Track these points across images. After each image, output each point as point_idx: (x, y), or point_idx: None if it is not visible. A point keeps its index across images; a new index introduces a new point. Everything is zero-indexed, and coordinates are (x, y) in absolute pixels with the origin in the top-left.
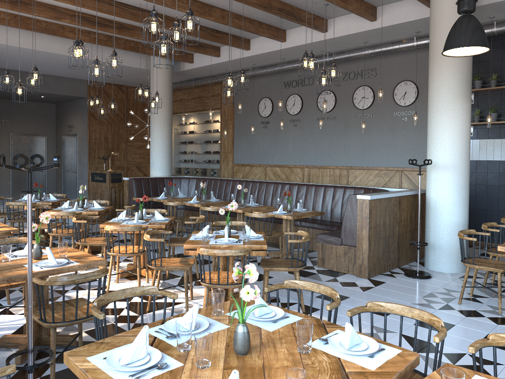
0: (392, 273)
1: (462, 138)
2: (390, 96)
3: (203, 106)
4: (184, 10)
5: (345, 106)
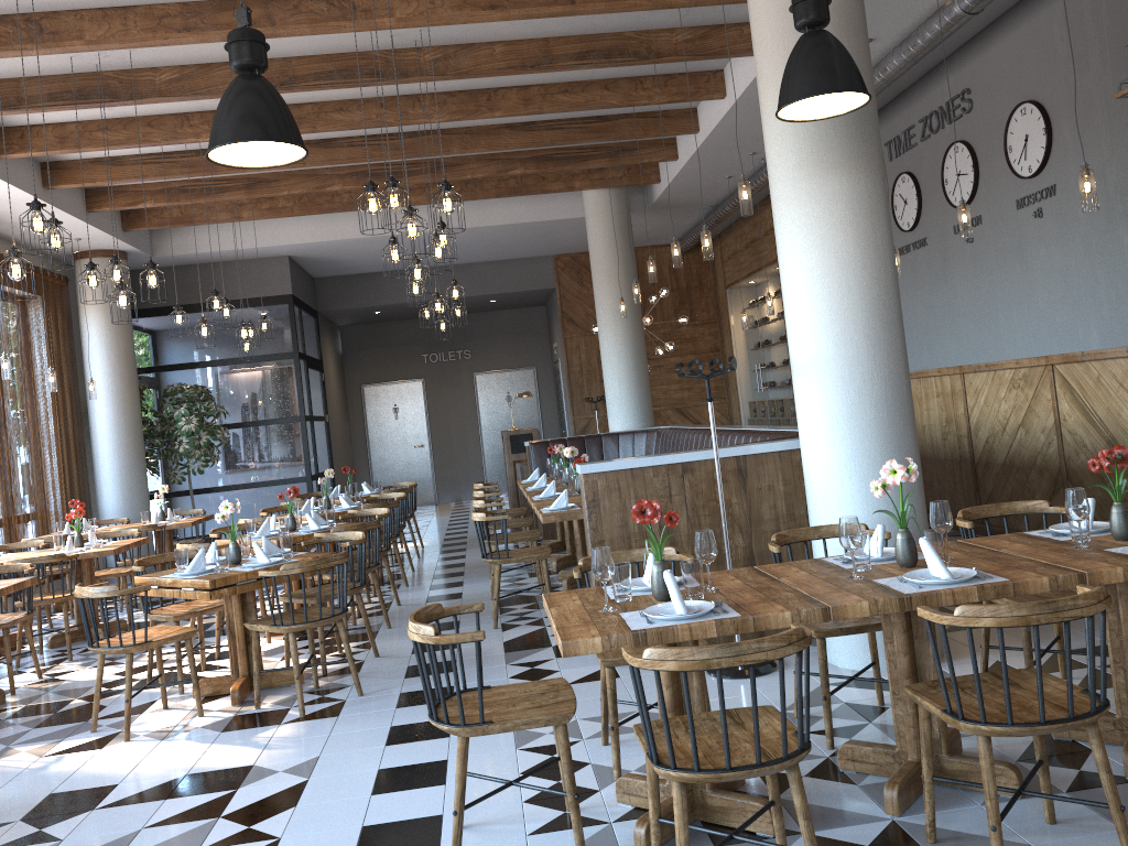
0: None
1: (827, 282)
2: (1004, 157)
3: (759, 261)
4: (428, 119)
5: (936, 206)
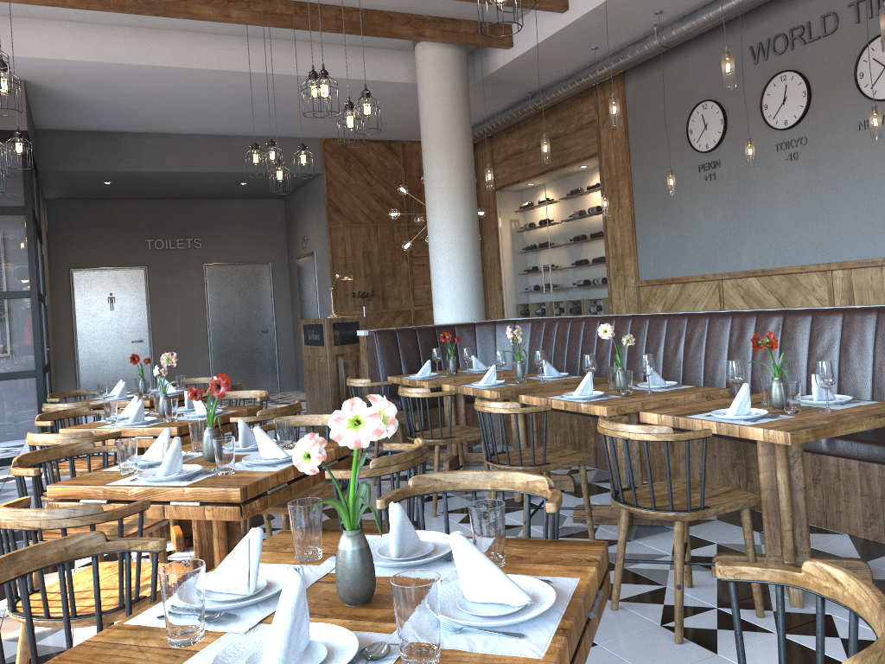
0: None
1: None
2: None
3: (562, 158)
4: None
5: None
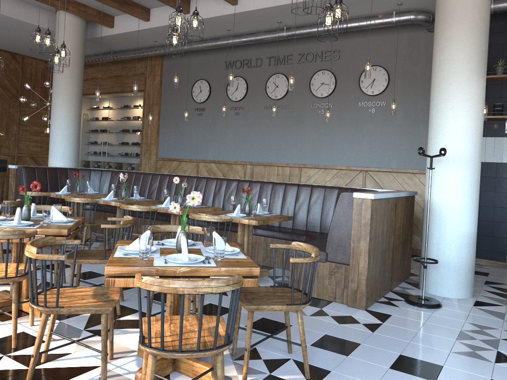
0: (389, 299)
1: (477, 125)
2: (356, 84)
3: (122, 87)
4: None
5: (300, 93)
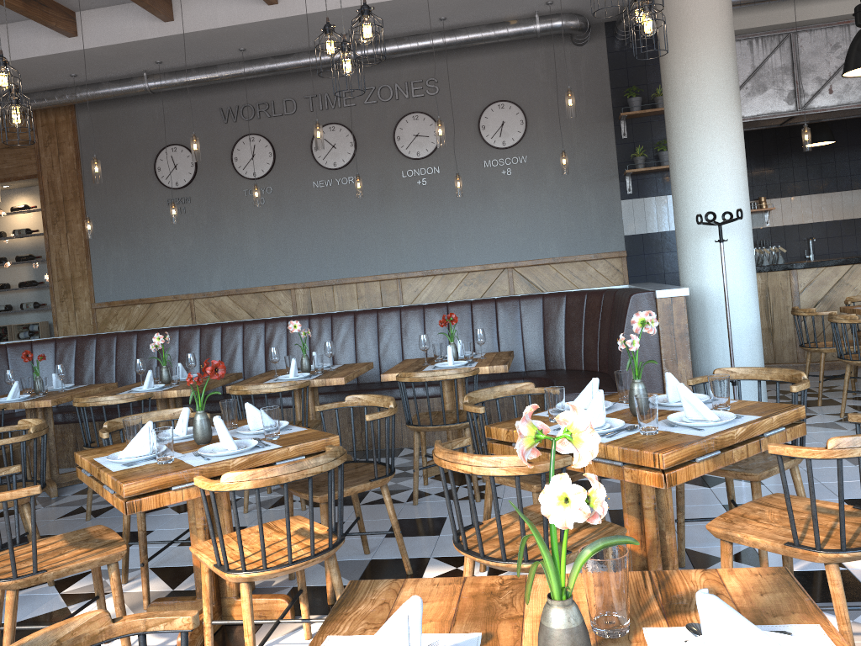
0: None
1: (745, 173)
2: (473, 132)
3: None
4: None
5: (378, 154)
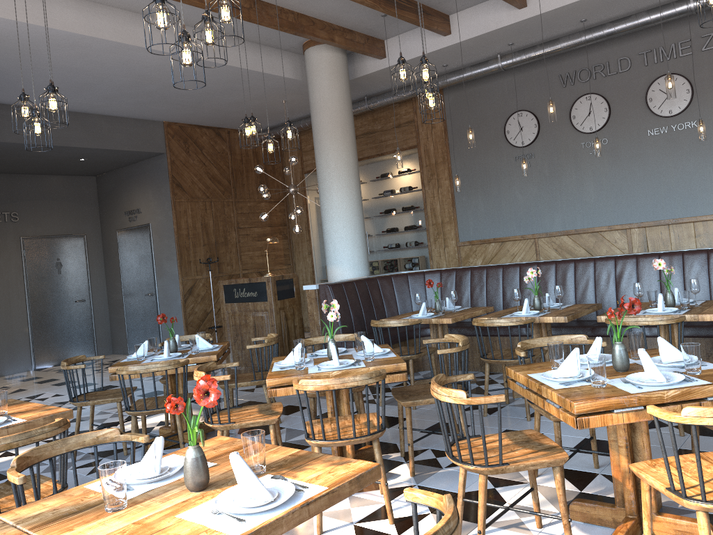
0: None
1: None
2: None
3: (379, 148)
4: None
5: None
